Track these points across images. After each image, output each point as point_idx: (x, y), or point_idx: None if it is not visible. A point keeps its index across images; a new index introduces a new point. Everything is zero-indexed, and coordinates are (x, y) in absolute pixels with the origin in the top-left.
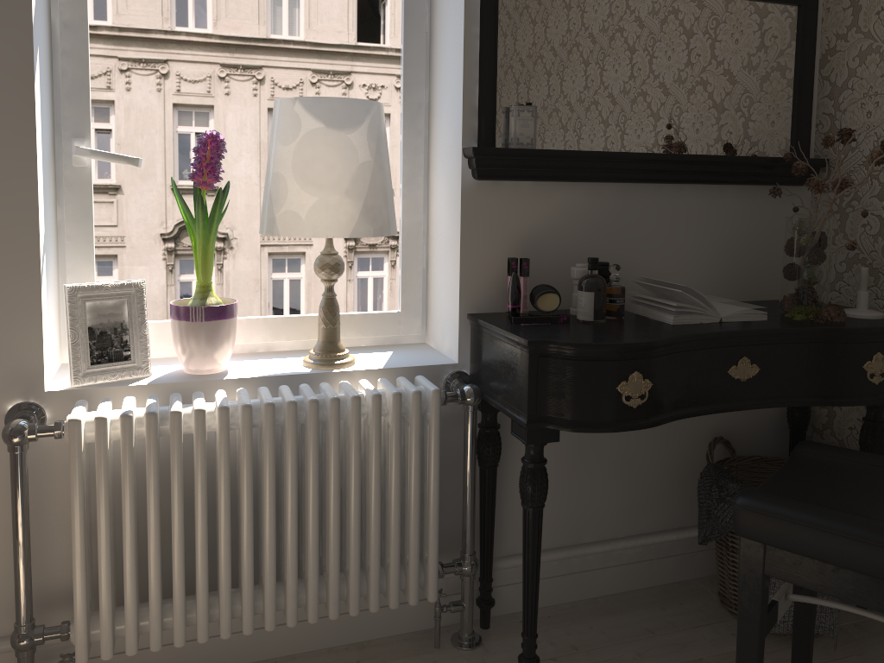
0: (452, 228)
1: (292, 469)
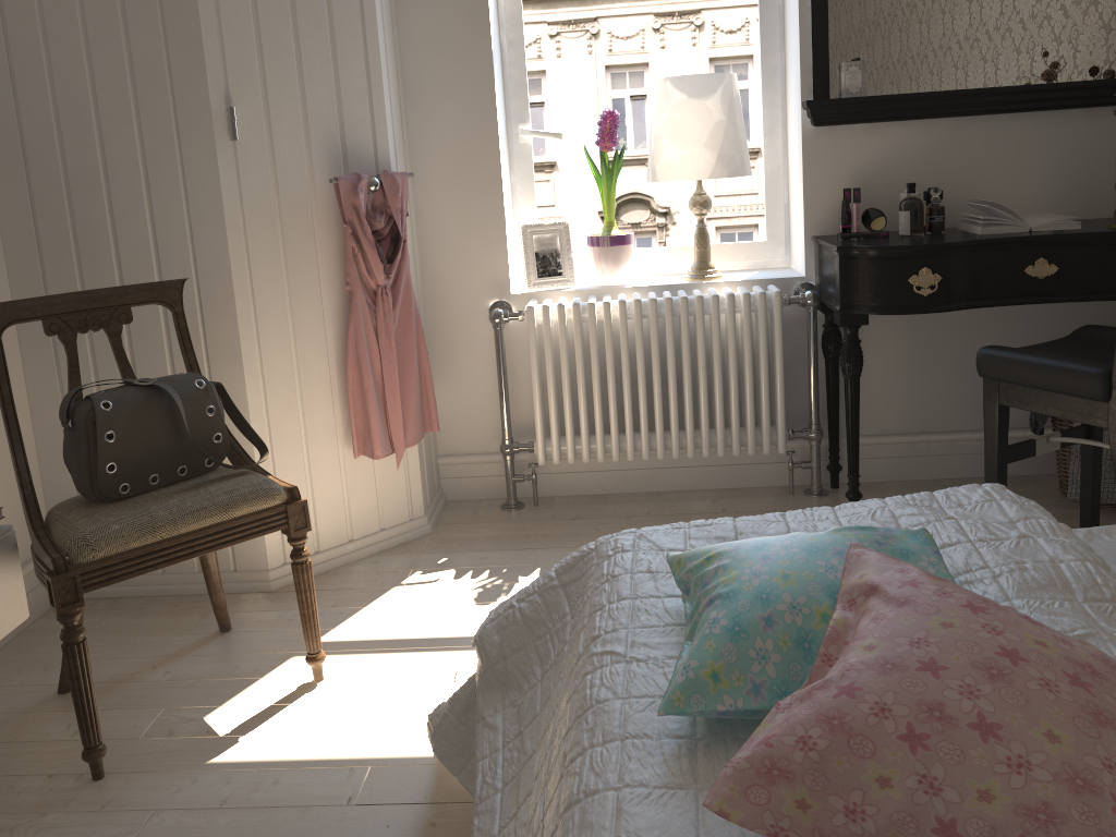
0: (798, 168)
1: (670, 346)
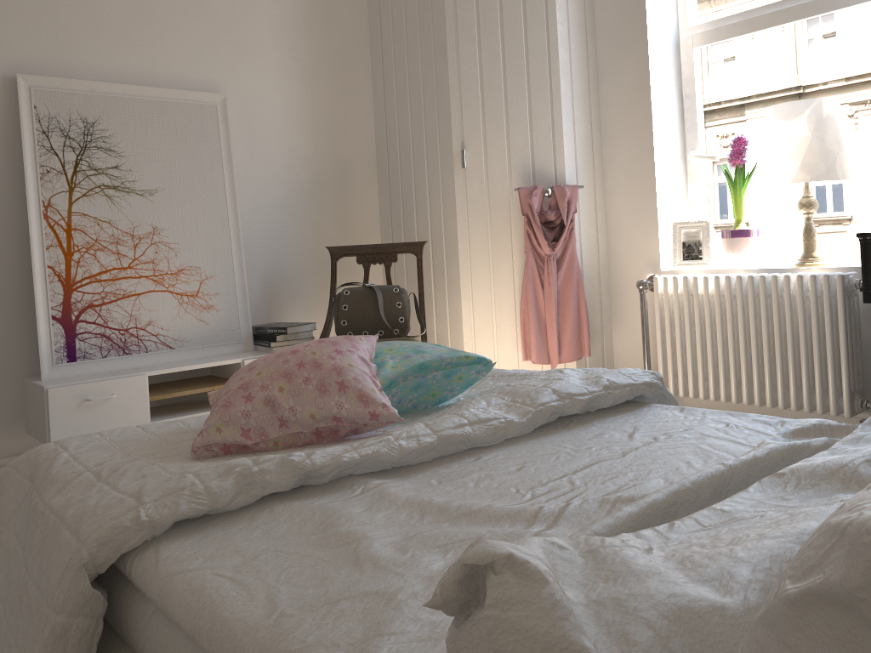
0: None
1: (751, 314)
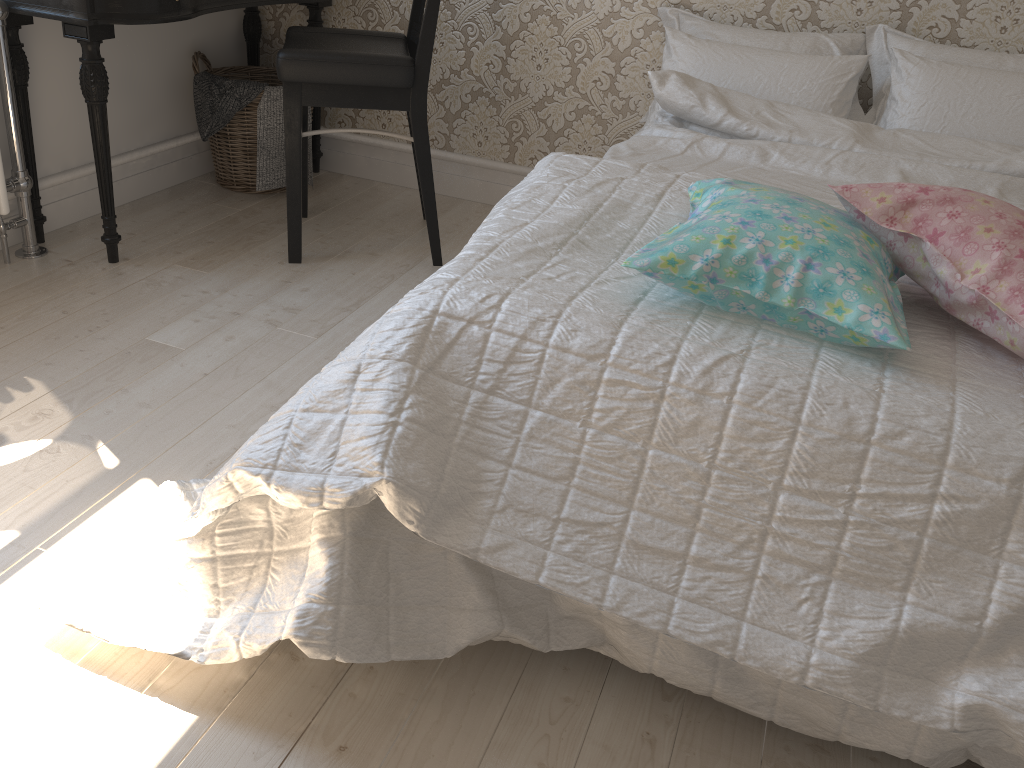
0: None
1: None
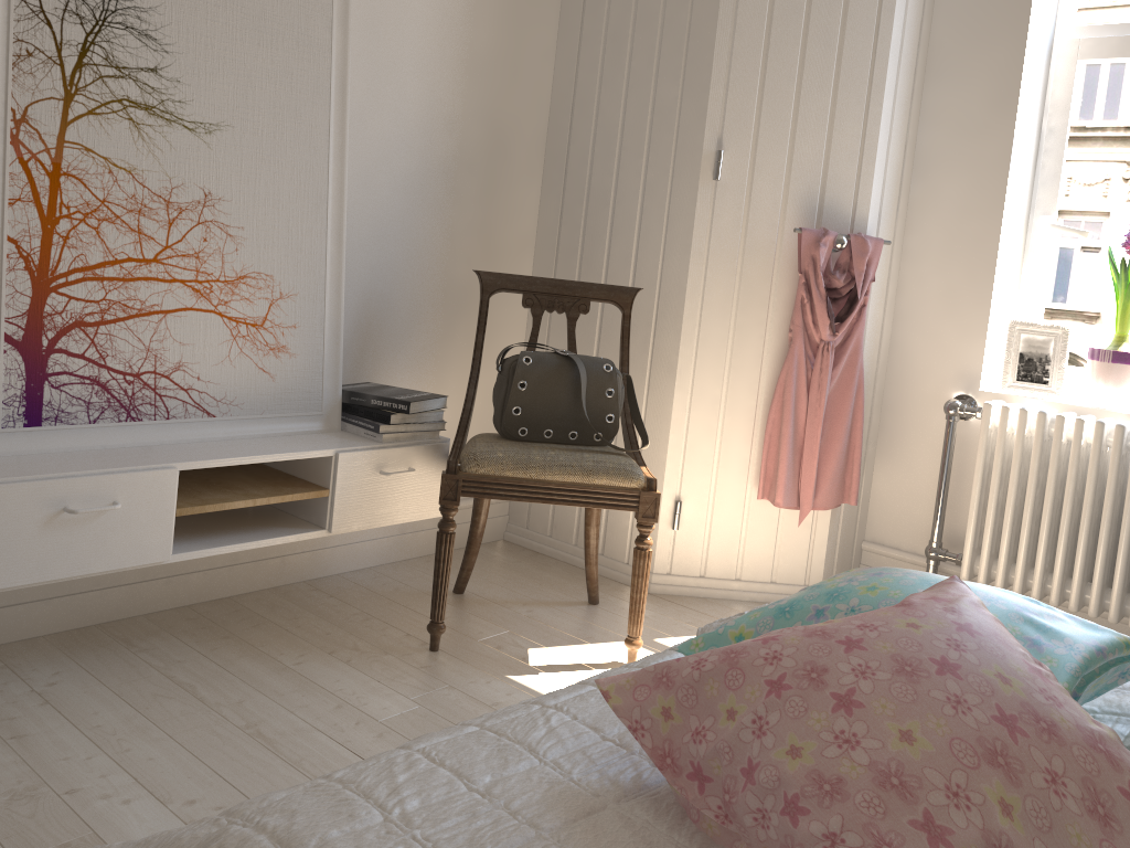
0: None
1: None
